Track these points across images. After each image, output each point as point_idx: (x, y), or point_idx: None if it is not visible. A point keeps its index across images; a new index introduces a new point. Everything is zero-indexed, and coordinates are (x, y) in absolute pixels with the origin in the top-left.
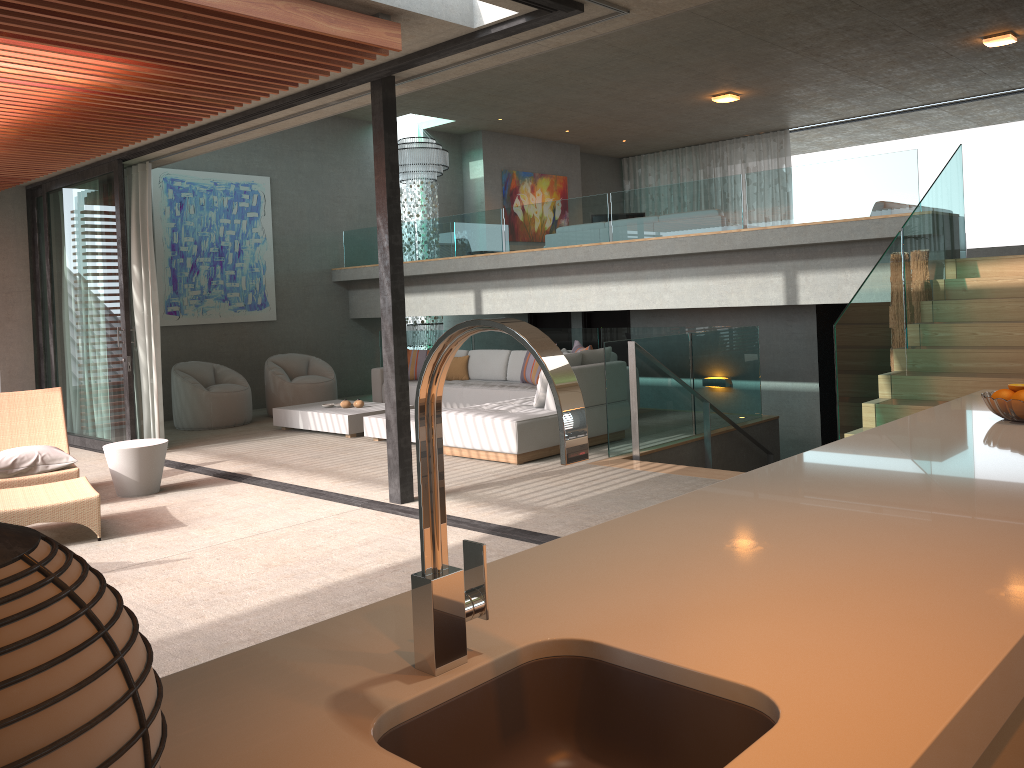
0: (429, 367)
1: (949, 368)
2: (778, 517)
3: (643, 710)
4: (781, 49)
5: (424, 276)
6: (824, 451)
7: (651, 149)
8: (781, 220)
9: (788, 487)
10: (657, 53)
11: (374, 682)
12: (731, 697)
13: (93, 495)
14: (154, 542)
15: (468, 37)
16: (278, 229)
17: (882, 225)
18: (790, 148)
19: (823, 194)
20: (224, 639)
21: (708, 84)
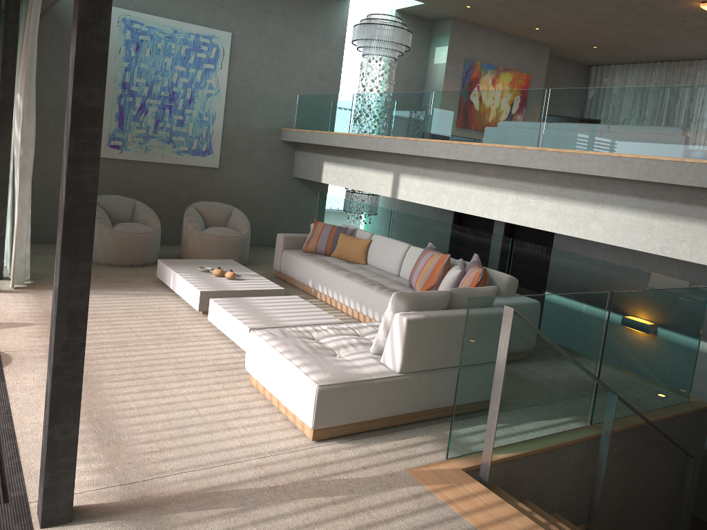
0: None
1: None
2: None
3: None
4: None
5: (354, 149)
6: None
7: (622, 60)
8: None
9: None
10: None
11: None
12: None
13: None
14: None
15: None
16: (233, 84)
17: None
18: None
19: None
20: None
21: None
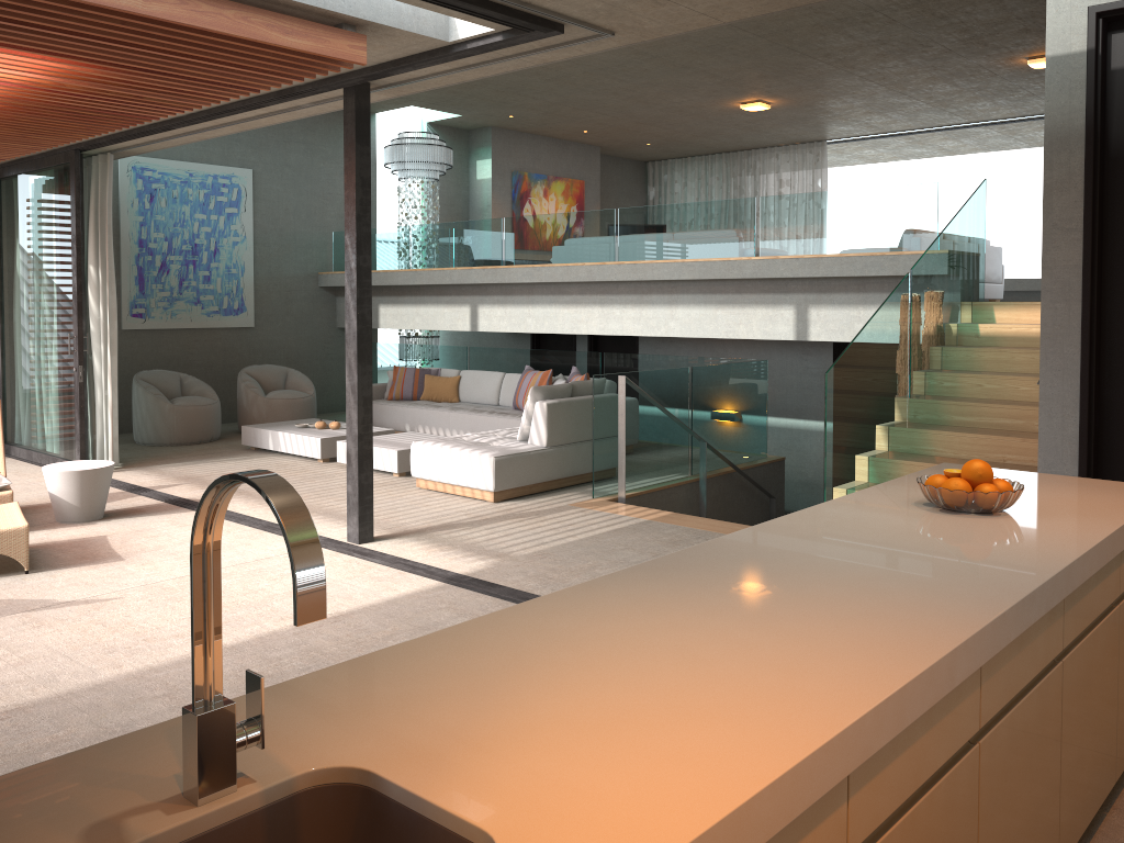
0: (203, 510)
1: (950, 421)
2: (635, 624)
3: (404, 842)
4: (812, 59)
5: (418, 286)
6: (732, 539)
7: (679, 154)
8: (795, 249)
9: (668, 585)
10: (678, 57)
11: (136, 811)
12: (471, 838)
13: (21, 525)
14: (86, 578)
15: (443, 50)
16: (260, 227)
17: (897, 262)
18: (827, 161)
19: (839, 224)
20: (138, 693)
21: (736, 91)
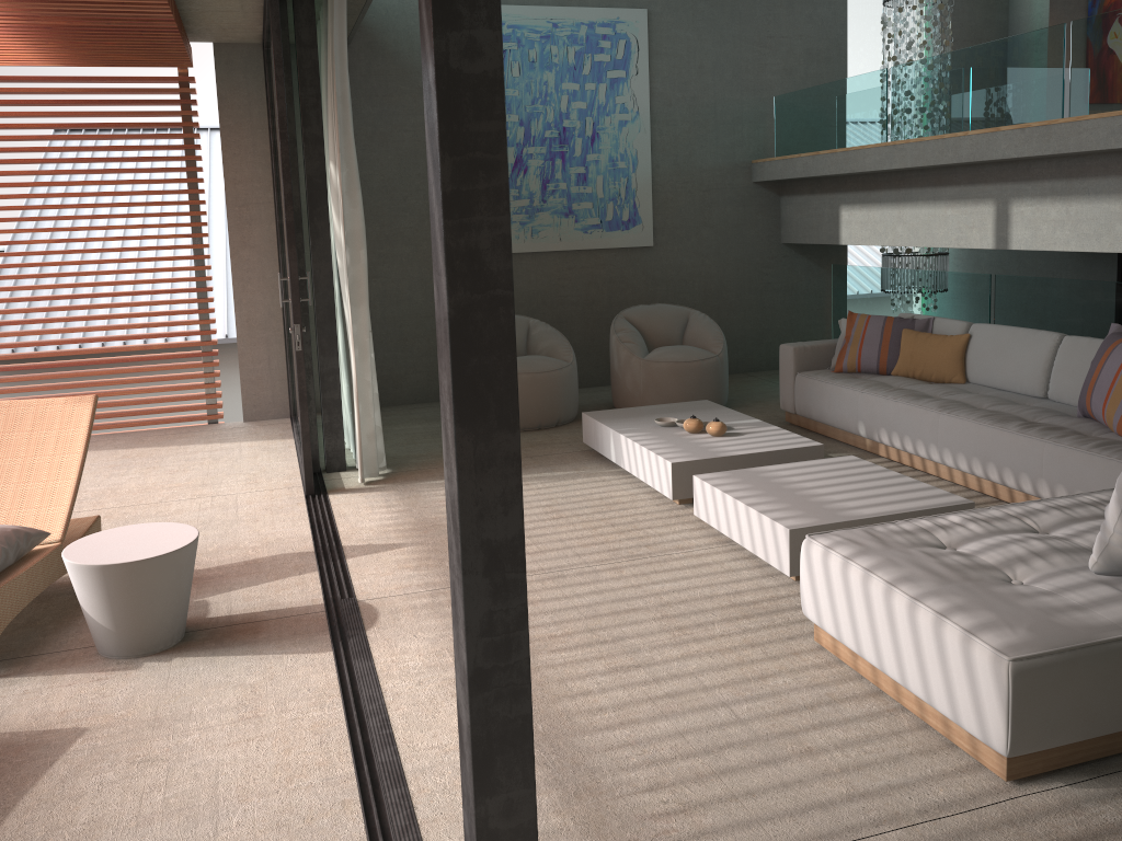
0: None
1: None
2: None
3: None
4: None
5: (901, 172)
6: None
7: None
8: None
9: None
10: None
11: None
12: None
13: None
14: None
15: None
16: (660, 97)
17: None
18: None
19: None
20: None
21: None
